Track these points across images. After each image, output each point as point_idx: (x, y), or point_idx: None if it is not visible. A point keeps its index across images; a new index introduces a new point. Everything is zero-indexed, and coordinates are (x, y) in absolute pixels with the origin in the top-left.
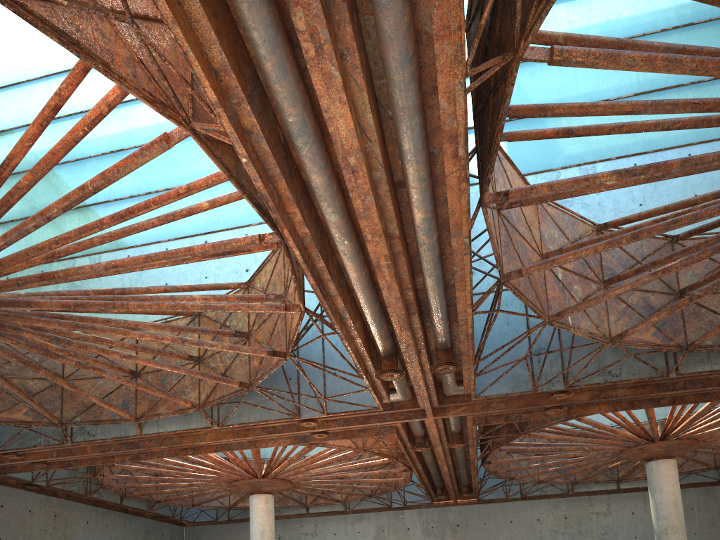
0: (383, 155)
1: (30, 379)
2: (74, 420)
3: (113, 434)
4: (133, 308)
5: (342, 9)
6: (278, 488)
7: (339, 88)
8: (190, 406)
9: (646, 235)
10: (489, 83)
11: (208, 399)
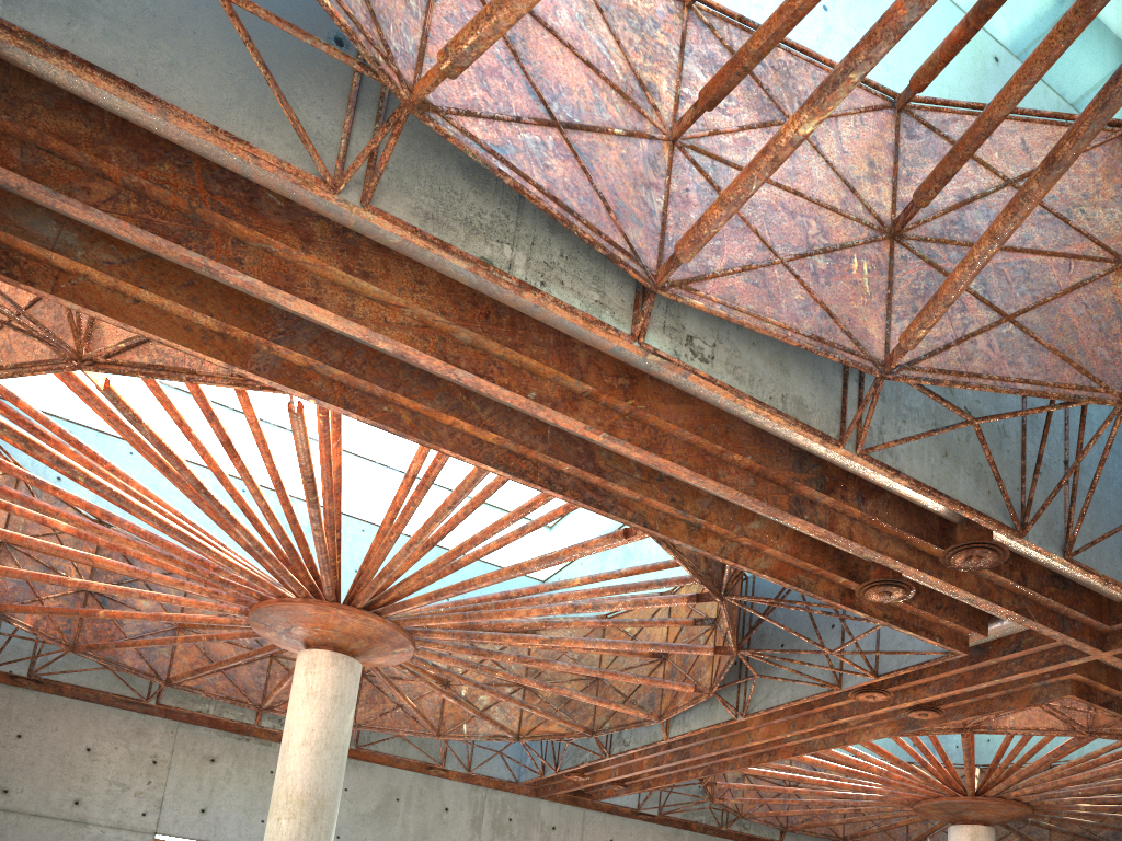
0: (463, 305)
1: (567, 681)
2: (603, 726)
3: (643, 741)
4: (479, 583)
5: (210, 214)
6: (996, 813)
7: (270, 288)
8: (691, 691)
9: (1071, 146)
10: (578, 106)
11: (715, 677)
